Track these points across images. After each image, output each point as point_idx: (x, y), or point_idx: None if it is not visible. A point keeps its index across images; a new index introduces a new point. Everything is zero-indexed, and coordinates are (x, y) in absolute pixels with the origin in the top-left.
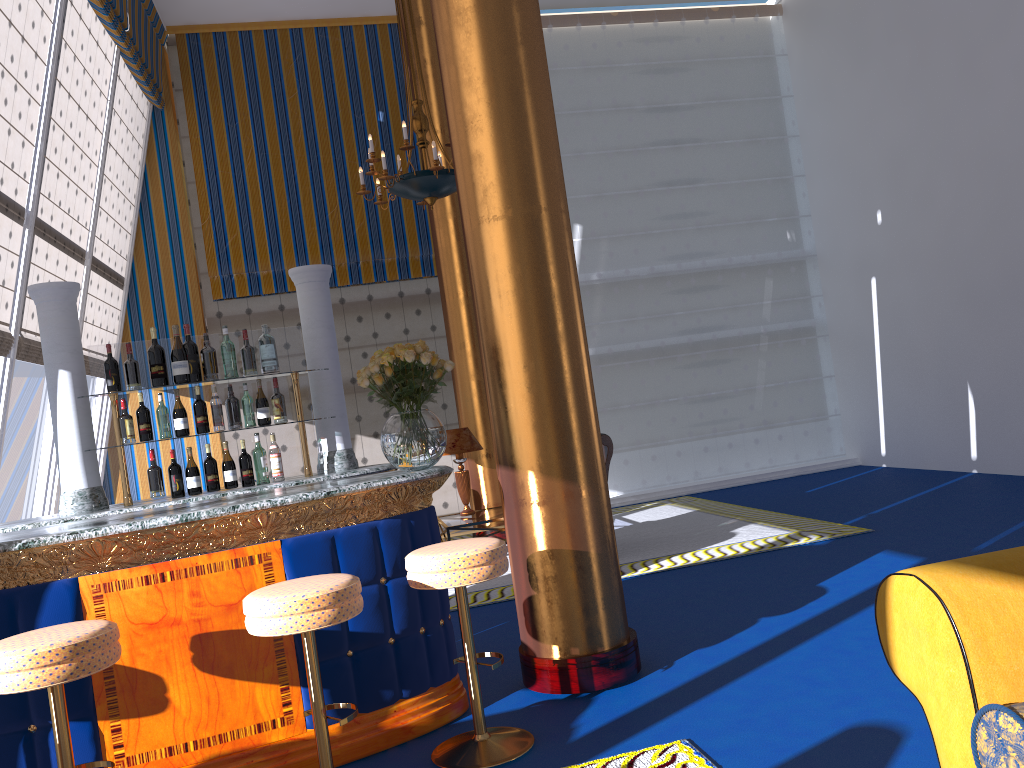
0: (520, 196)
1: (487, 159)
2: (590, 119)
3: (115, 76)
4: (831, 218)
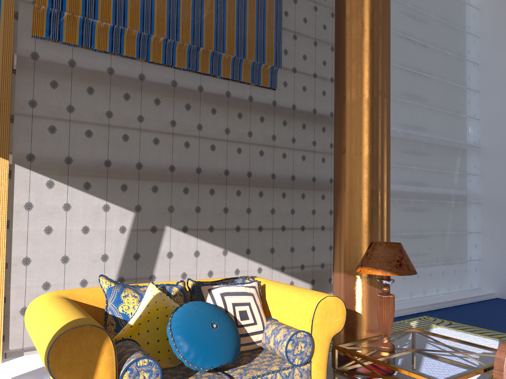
0: None
1: None
2: None
3: None
4: (505, 123)
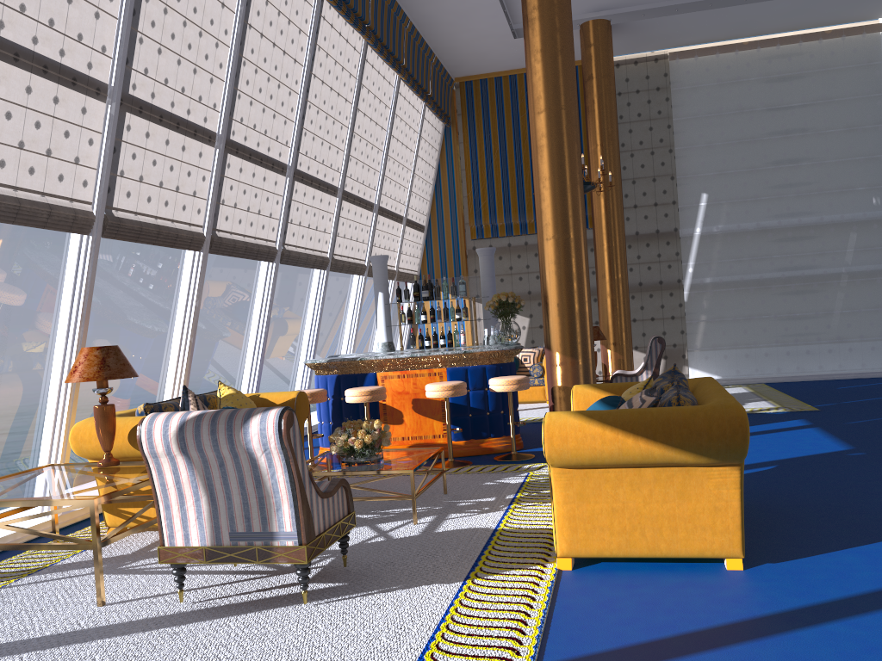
0: (557, 230)
1: (545, 213)
2: (720, 119)
3: (422, 119)
4: None
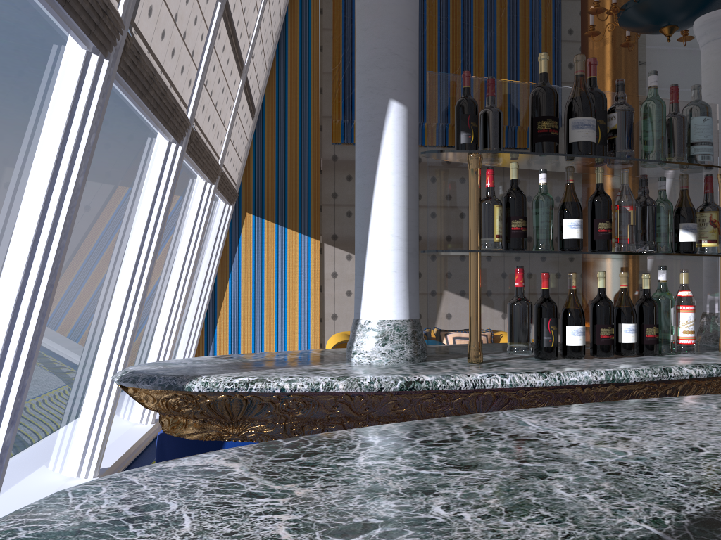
0: None
1: None
2: None
3: None
4: None
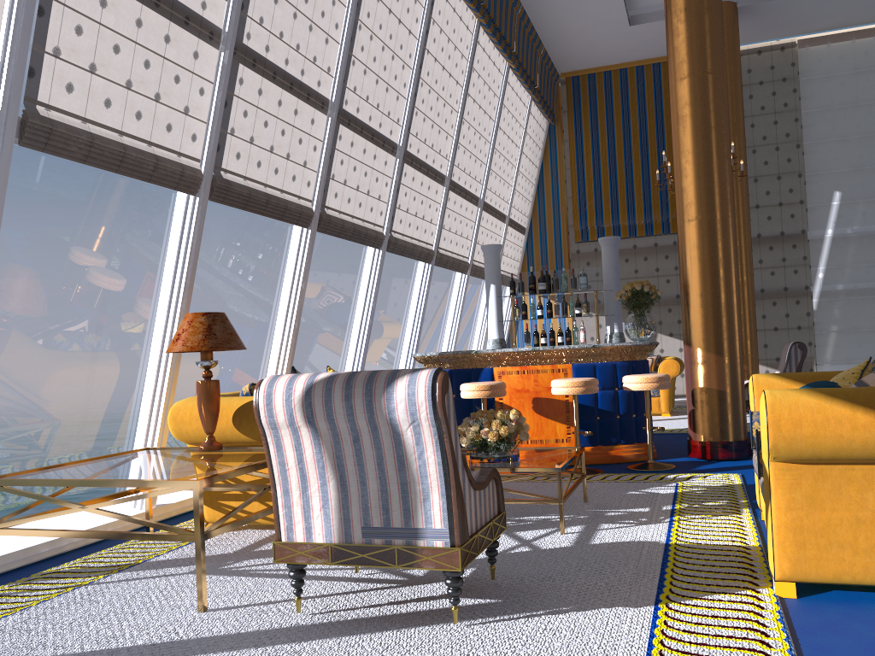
0: (702, 209)
1: (687, 191)
2: (856, 111)
3: (528, 114)
4: None
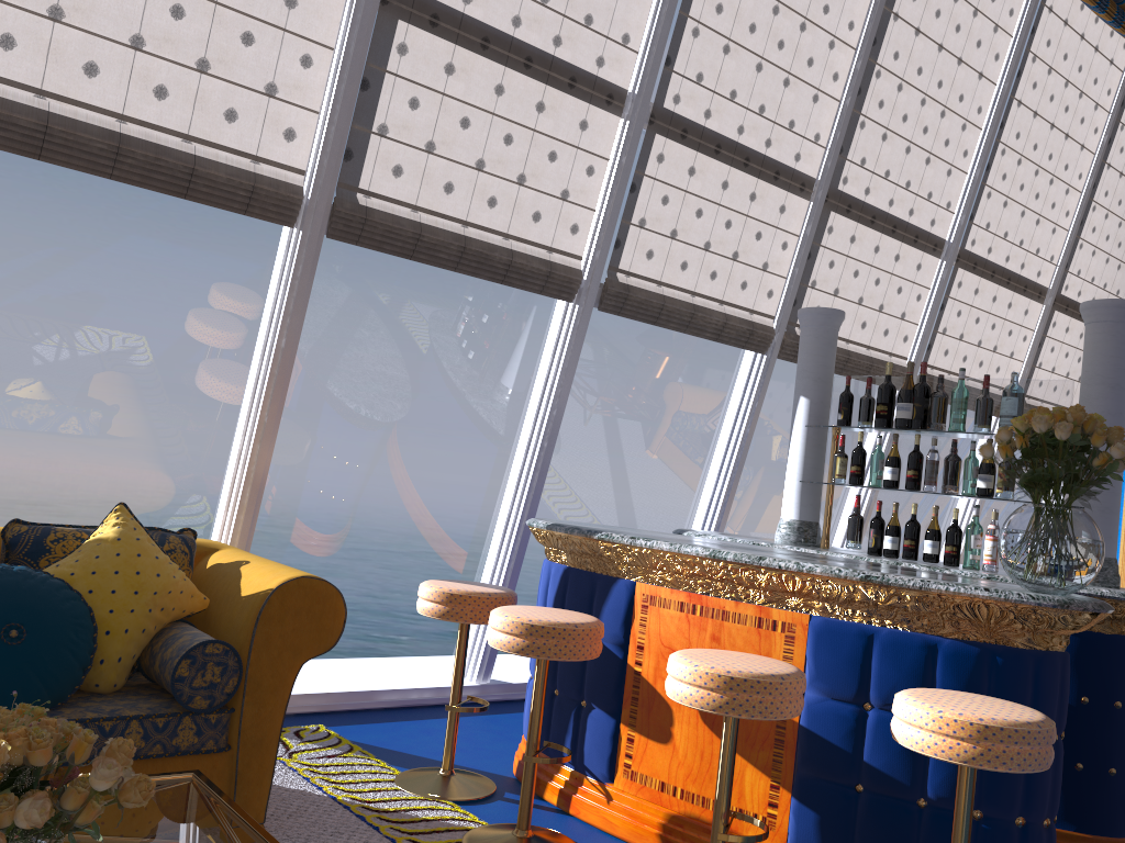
0: None
1: None
2: None
3: (1124, 83)
4: None
